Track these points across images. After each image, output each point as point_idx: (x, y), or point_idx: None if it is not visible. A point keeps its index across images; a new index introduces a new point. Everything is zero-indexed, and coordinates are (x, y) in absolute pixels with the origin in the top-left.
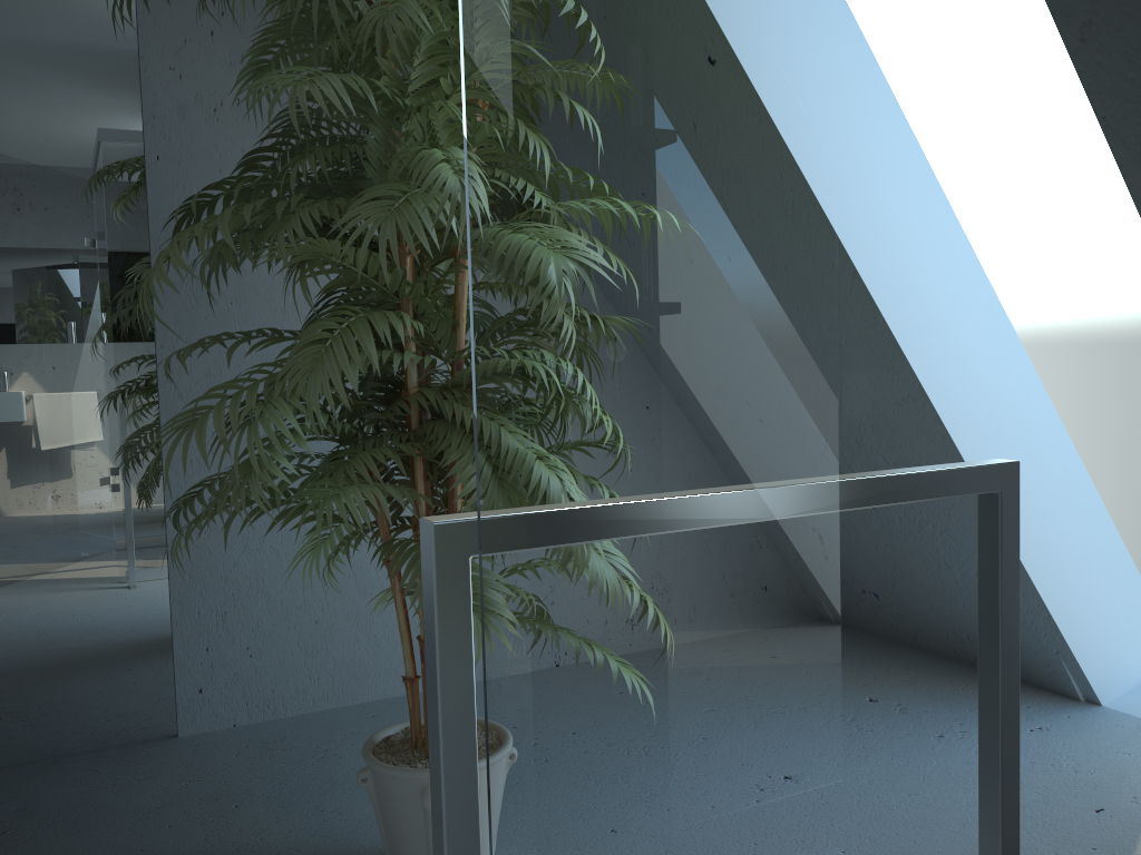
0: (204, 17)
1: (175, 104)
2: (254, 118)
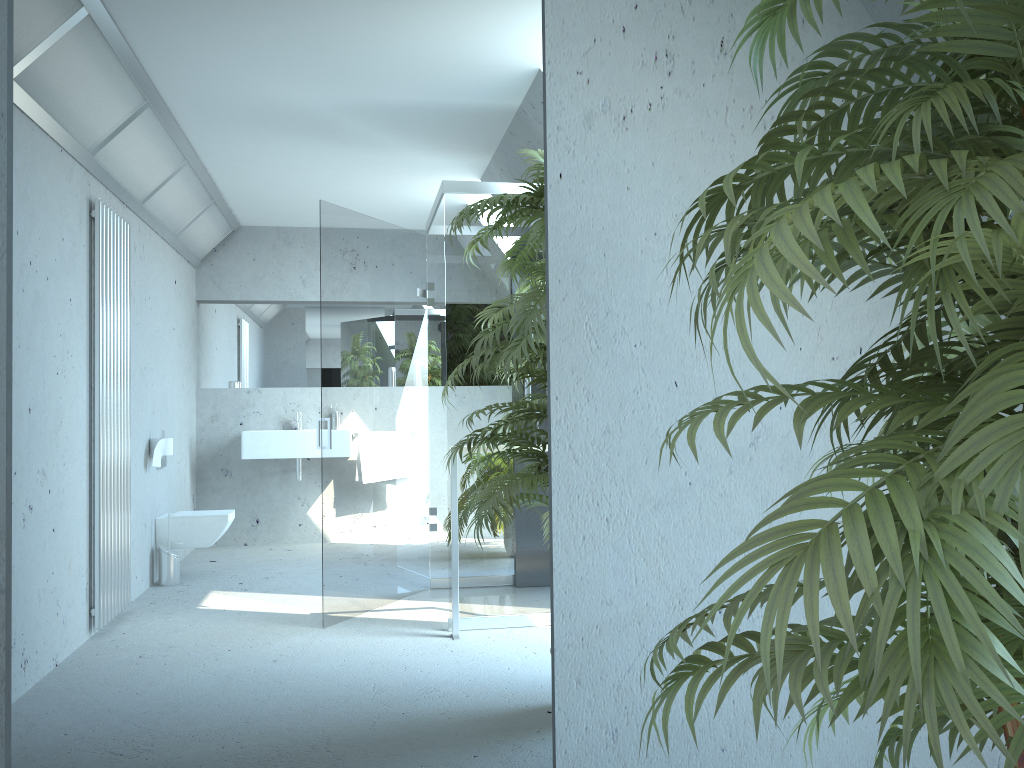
0: (615, 11)
1: (581, 112)
2: (667, 125)
